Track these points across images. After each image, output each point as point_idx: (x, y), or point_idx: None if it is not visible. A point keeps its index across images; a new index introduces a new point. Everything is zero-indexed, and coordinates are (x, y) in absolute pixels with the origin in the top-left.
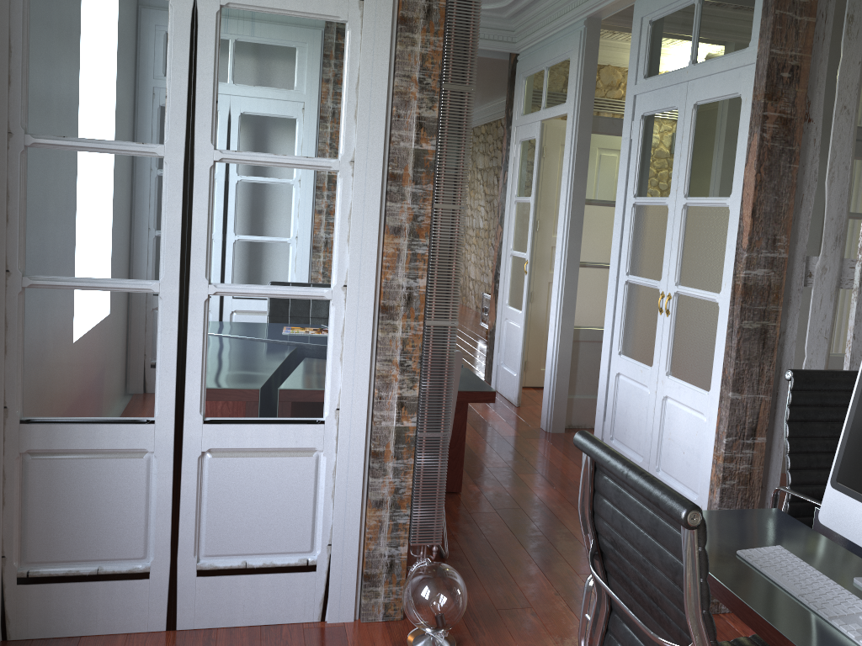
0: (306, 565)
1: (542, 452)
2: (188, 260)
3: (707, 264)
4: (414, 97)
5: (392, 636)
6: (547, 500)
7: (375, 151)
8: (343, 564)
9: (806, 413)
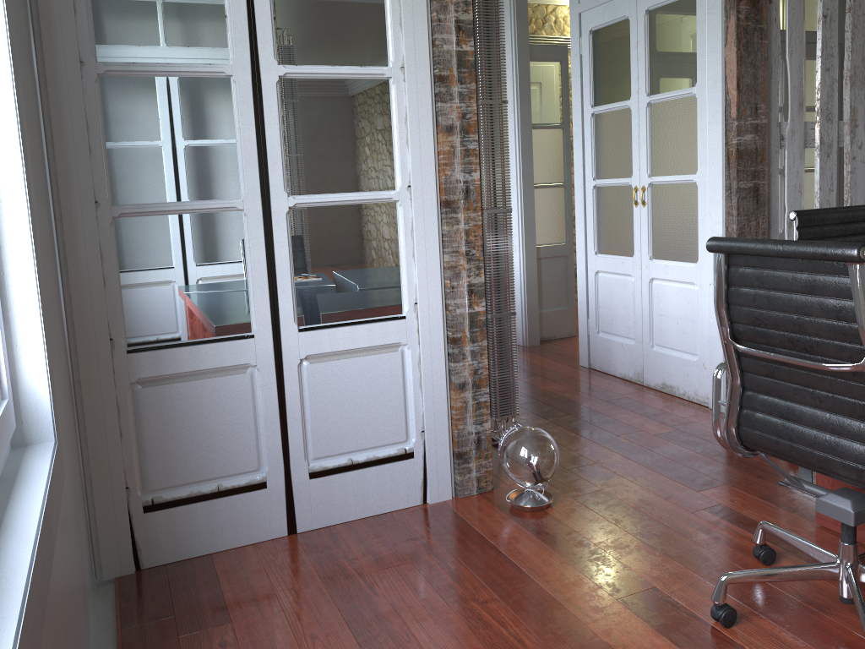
0: (405, 454)
1: (530, 360)
2: (267, 175)
3: (679, 151)
4: (451, 2)
5: (492, 502)
6: (558, 392)
7: (422, 56)
8: (437, 447)
9: None
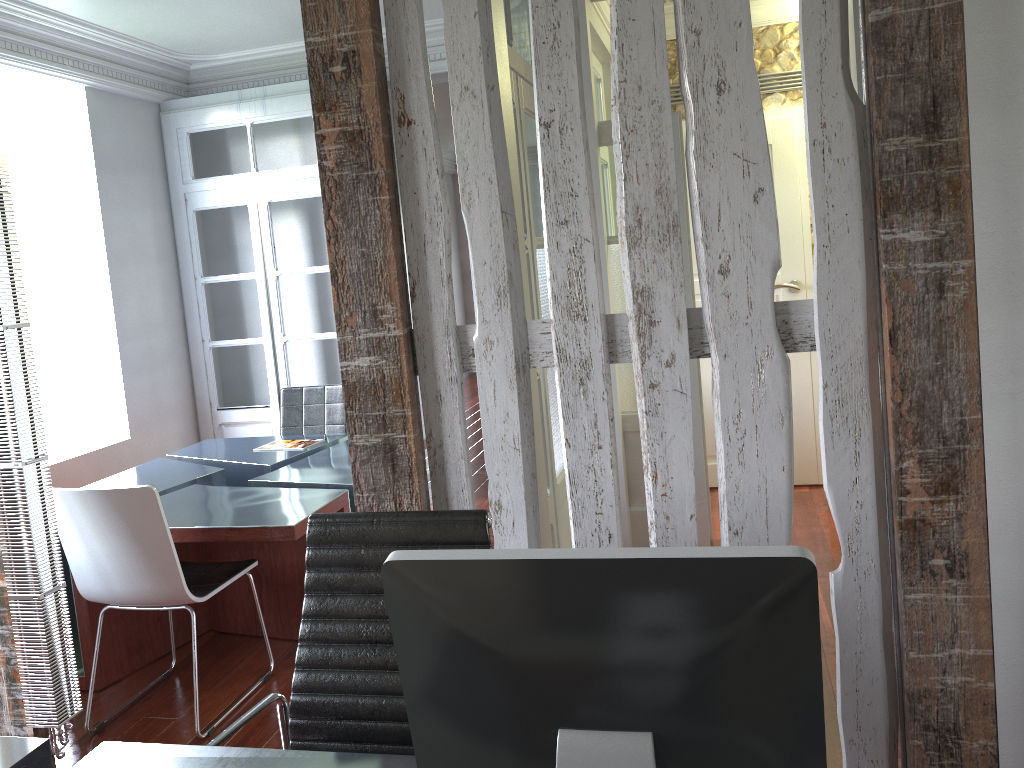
0: None
1: None
2: None
3: None
4: None
5: None
6: None
7: None
8: None
9: (333, 580)
